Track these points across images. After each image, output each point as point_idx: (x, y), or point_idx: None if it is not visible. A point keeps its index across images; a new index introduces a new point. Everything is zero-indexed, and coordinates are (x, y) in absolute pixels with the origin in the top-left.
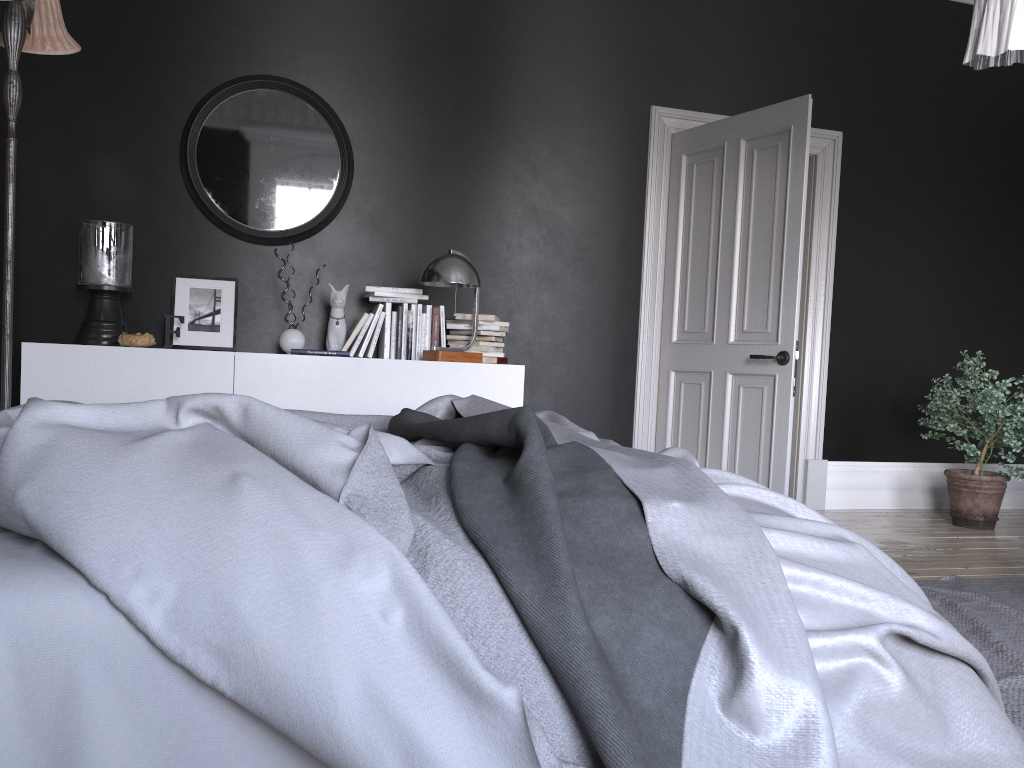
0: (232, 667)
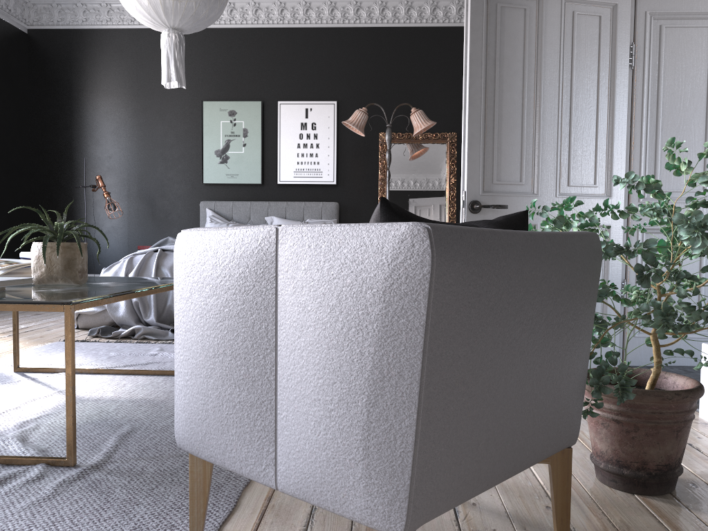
0: None
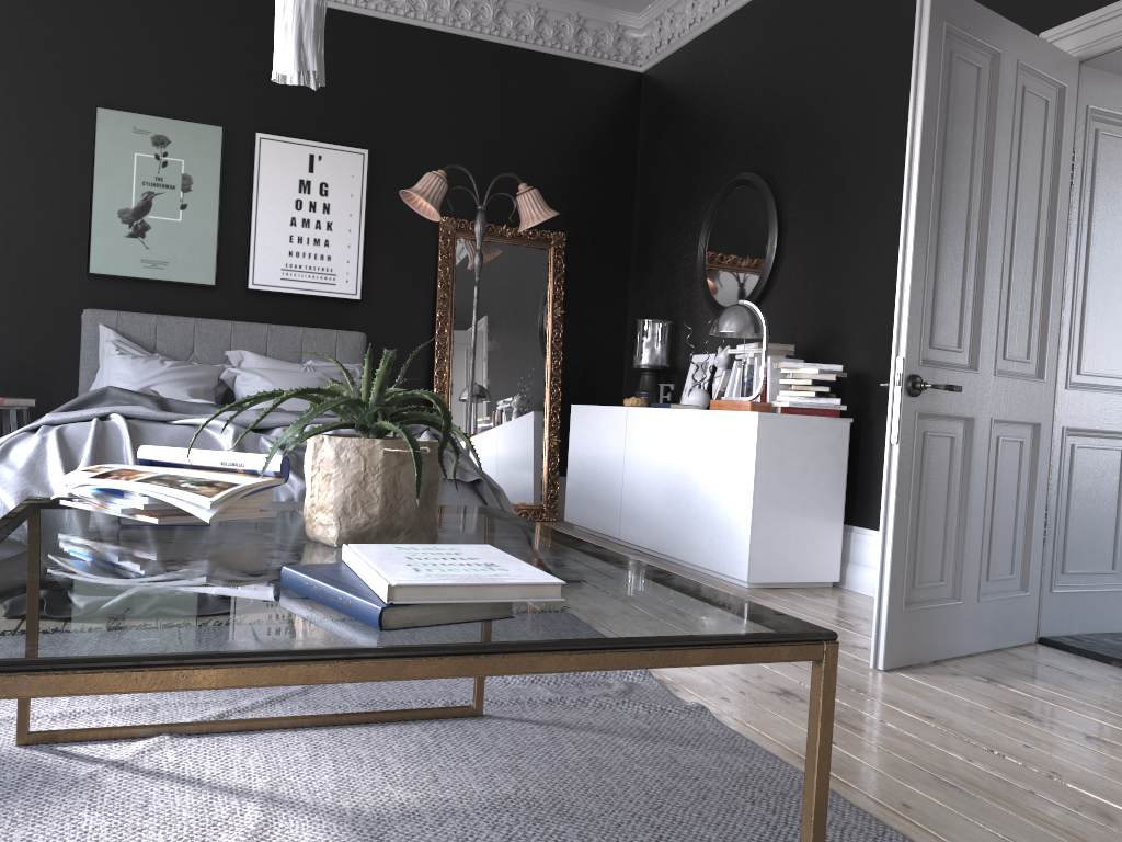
0: None
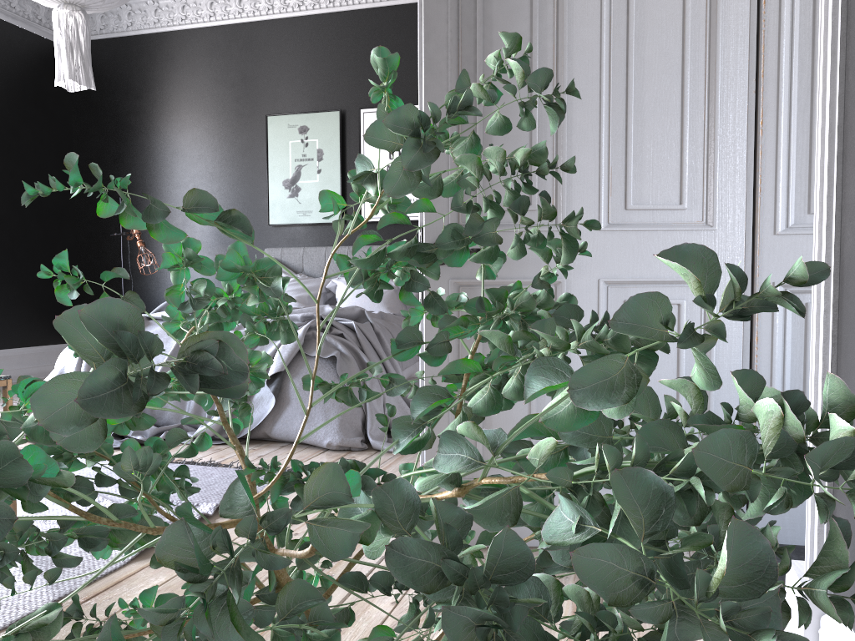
0: None
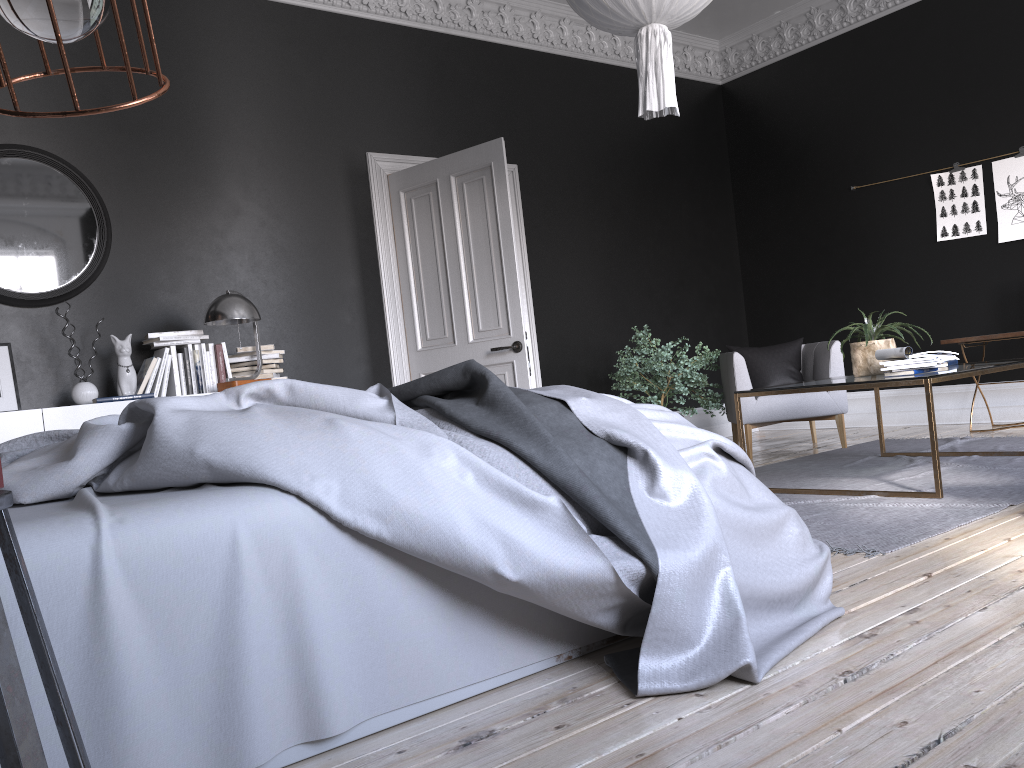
0: (388, 521)
